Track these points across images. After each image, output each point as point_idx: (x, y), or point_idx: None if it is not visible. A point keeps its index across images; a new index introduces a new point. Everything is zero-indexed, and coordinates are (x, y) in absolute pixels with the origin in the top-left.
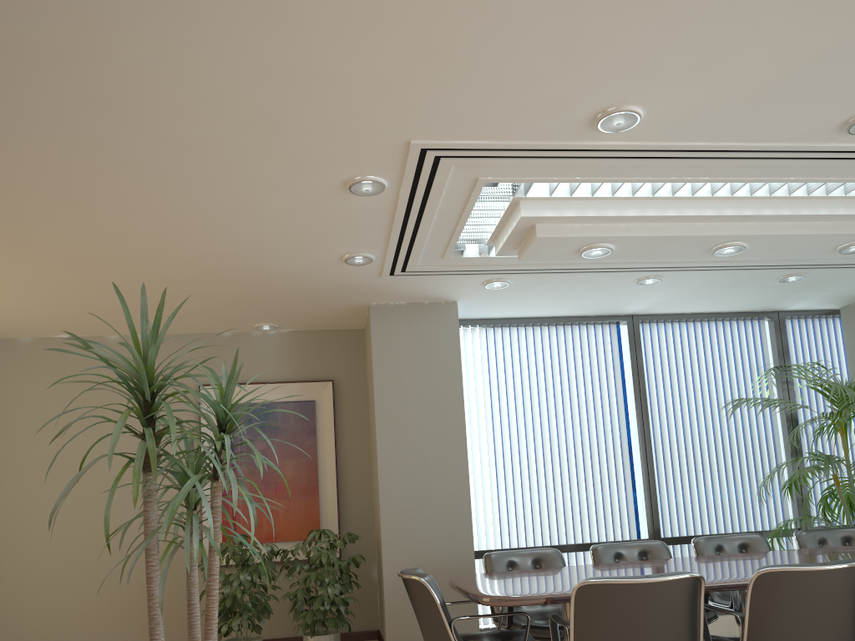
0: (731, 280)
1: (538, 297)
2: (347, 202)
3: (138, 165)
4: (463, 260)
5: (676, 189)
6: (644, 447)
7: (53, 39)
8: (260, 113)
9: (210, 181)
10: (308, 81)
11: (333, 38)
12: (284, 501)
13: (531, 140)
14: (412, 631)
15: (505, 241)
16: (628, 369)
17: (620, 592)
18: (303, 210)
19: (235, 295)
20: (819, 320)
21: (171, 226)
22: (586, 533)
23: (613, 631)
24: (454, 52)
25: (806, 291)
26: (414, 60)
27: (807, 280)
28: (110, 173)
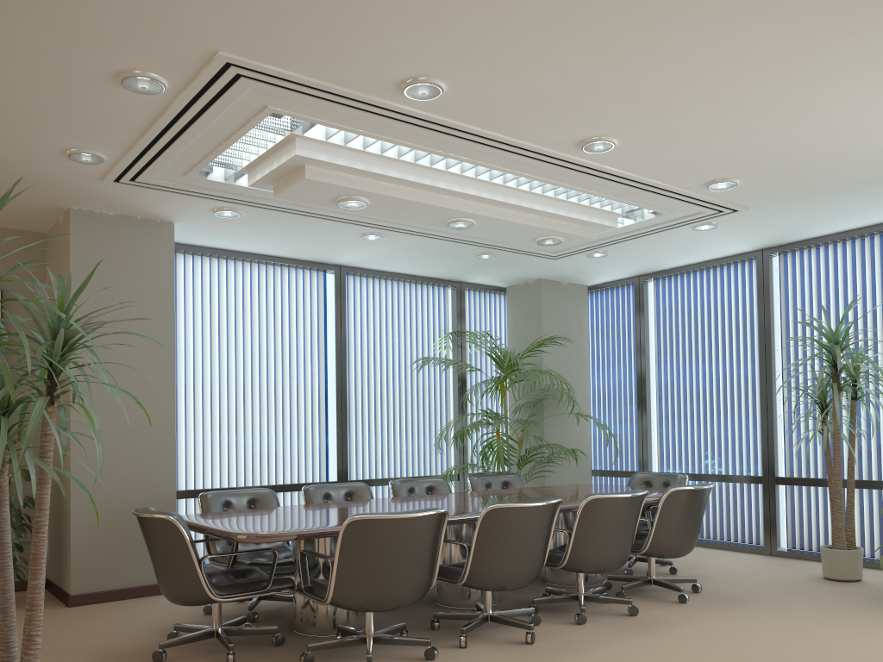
0: (439, 248)
1: (262, 233)
2: (109, 93)
3: None
4: (205, 183)
5: (436, 161)
6: (340, 395)
7: None
8: None
9: None
10: None
11: None
12: None
13: (338, 85)
14: (102, 576)
15: (266, 174)
16: (331, 318)
17: (386, 526)
18: (48, 89)
19: None
20: (489, 295)
21: None
22: (280, 475)
23: (375, 561)
24: None
25: (490, 269)
26: None
27: (495, 260)
28: None
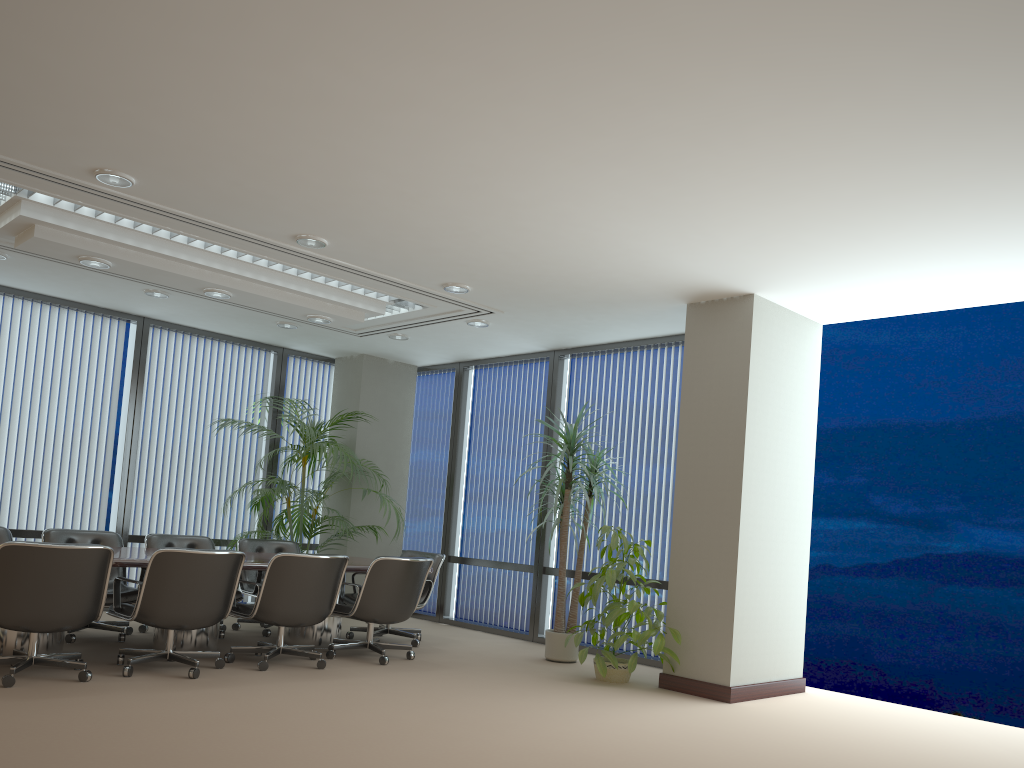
0: (236, 313)
1: (41, 277)
2: None
3: None
4: None
5: (173, 235)
6: (129, 447)
7: None
8: None
9: None
10: None
11: None
12: None
13: (35, 165)
14: None
15: (3, 227)
16: (129, 368)
17: (39, 553)
18: None
19: None
20: (318, 364)
21: None
22: (51, 522)
23: (27, 584)
24: None
25: (304, 338)
26: None
27: (302, 330)
28: None
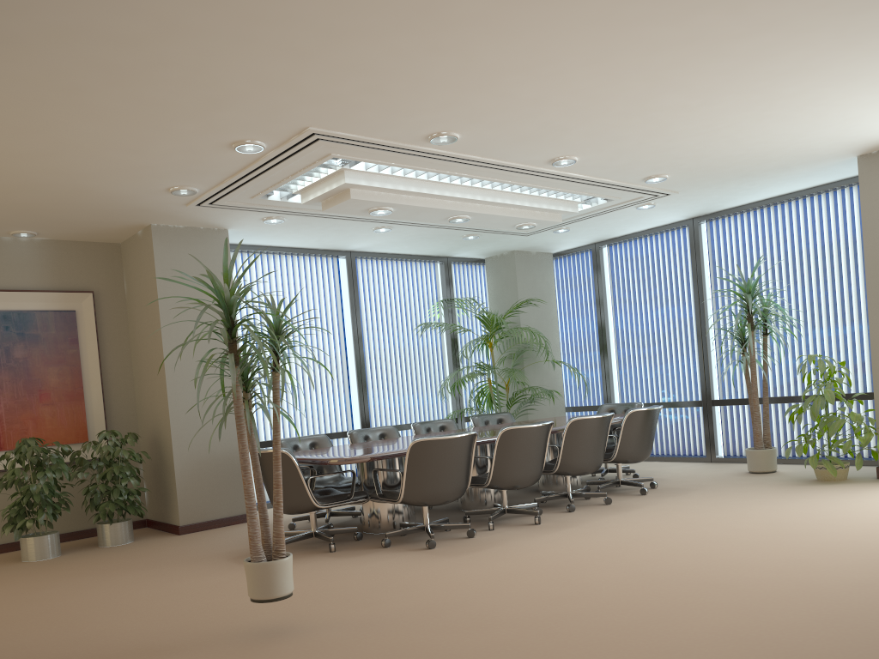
0: (434, 234)
1: (294, 232)
2: (221, 153)
3: (81, 106)
4: (265, 201)
5: (443, 177)
6: (359, 359)
7: (128, 31)
8: (225, 95)
9: (129, 125)
10: (280, 86)
11: (321, 71)
12: (49, 407)
13: (384, 139)
14: (201, 510)
15: (318, 196)
16: (346, 295)
17: (438, 444)
18: (180, 154)
19: (30, 205)
20: (470, 266)
21: (47, 148)
22: (316, 427)
23: (431, 469)
24: (384, 91)
25: (473, 246)
26: (357, 90)
27: (478, 239)
28: (48, 106)
